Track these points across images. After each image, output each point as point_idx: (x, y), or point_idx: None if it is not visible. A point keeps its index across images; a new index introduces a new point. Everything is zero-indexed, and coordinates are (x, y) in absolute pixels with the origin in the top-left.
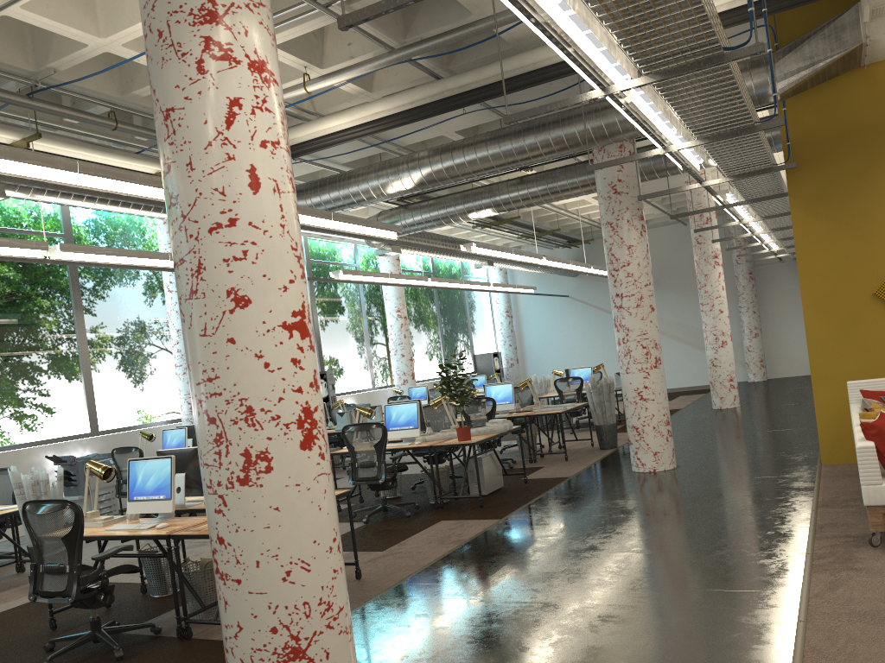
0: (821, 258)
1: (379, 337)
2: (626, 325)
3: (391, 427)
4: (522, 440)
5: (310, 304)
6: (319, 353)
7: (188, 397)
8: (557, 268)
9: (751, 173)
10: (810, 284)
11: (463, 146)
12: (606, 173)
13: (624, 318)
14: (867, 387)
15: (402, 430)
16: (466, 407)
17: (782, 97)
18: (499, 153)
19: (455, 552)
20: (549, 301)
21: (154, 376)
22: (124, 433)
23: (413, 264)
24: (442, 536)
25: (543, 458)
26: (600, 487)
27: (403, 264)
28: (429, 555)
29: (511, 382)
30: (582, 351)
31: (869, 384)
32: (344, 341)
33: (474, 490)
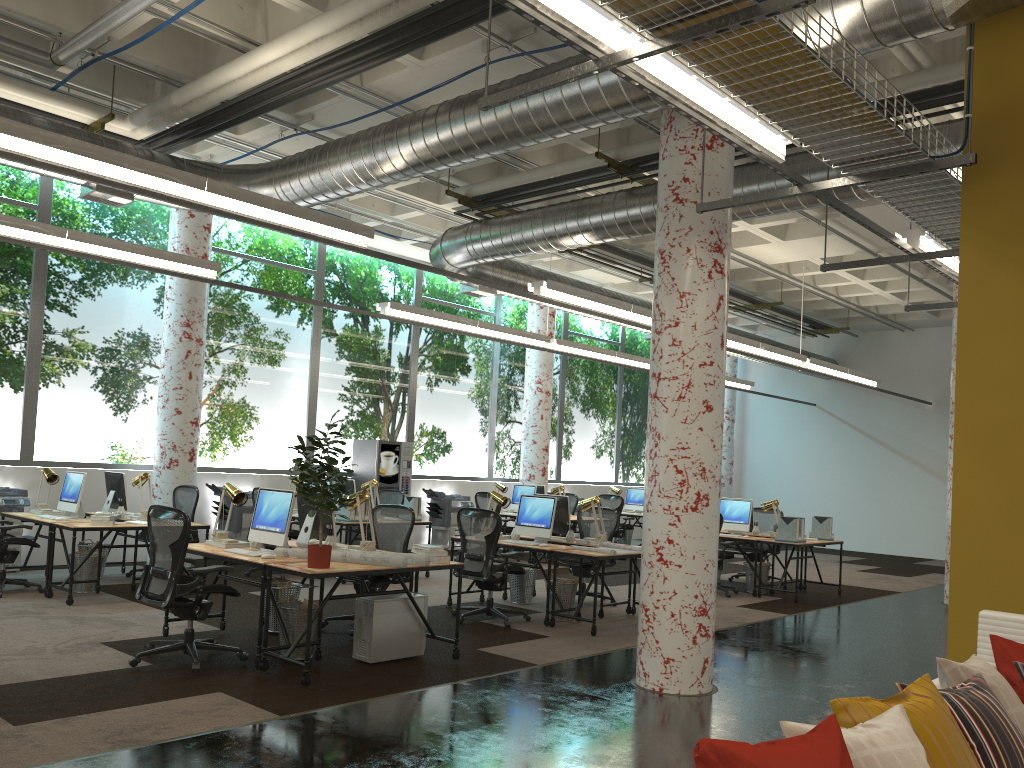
0: (1005, 351)
1: (514, 414)
2: (657, 427)
3: (258, 524)
4: (550, 588)
5: (410, 353)
6: (409, 418)
7: (162, 439)
8: (734, 351)
9: (889, 171)
10: (975, 400)
11: (452, 105)
12: (668, 166)
13: (656, 417)
14: (1019, 632)
15: (267, 531)
16: (464, 519)
17: (952, 14)
18: (493, 116)
19: (62, 767)
20: (787, 408)
21: (137, 405)
22: (72, 470)
23: (591, 328)
24: (142, 724)
25: (576, 623)
26: (531, 698)
27: (573, 325)
28: (27, 758)
29: (554, 497)
30: (821, 484)
31: (1023, 627)
32: (454, 409)
33: (359, 652)
